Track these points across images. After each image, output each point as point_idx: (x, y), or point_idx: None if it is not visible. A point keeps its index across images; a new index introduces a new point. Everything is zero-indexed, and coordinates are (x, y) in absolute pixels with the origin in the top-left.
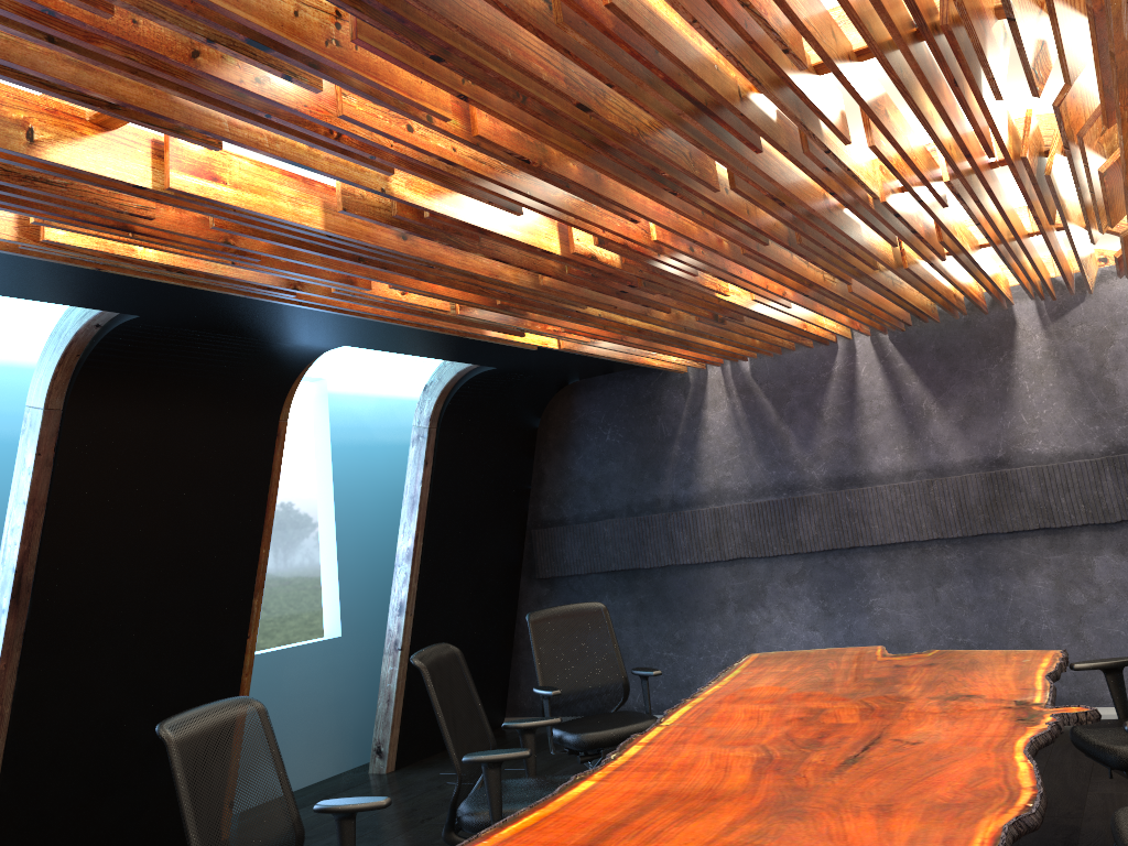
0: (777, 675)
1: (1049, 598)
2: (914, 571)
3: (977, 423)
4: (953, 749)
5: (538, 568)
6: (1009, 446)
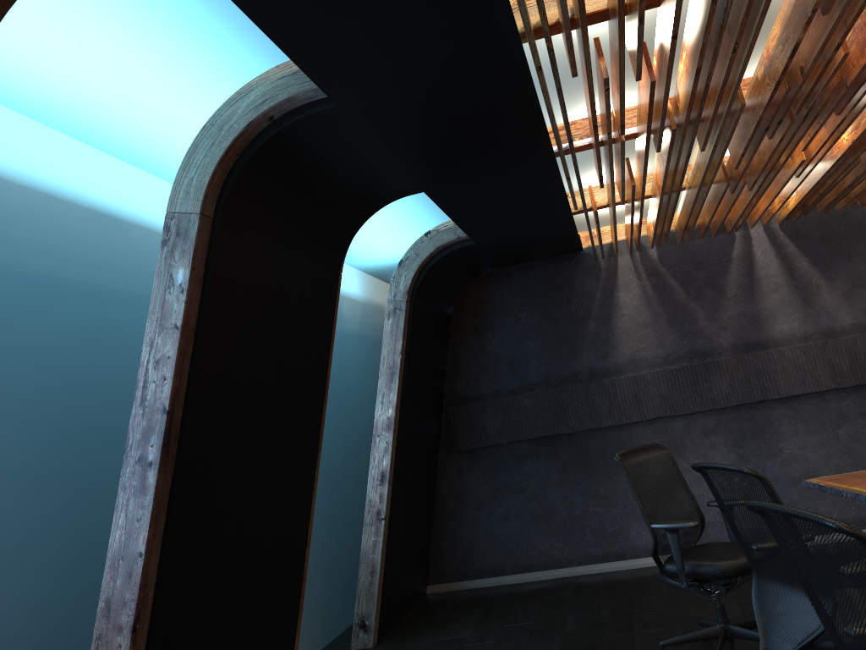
0: None
1: None
2: (816, 417)
3: (859, 294)
4: None
5: (457, 442)
6: None
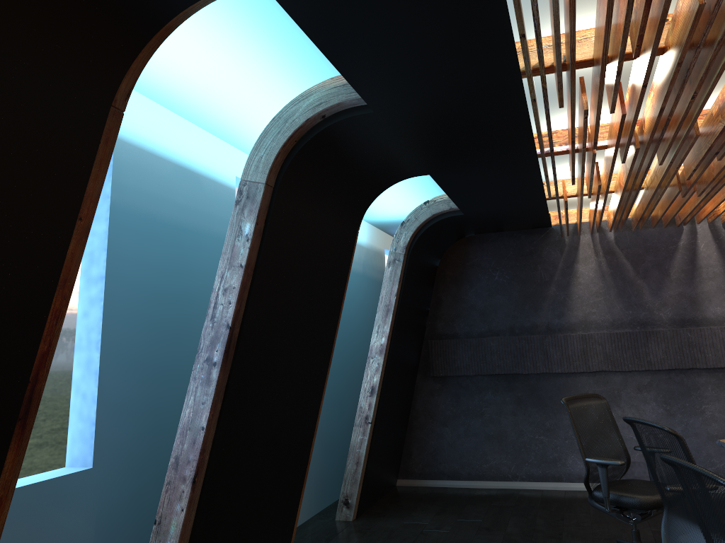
0: None
1: None
2: None
3: None
4: None
5: (432, 369)
6: None
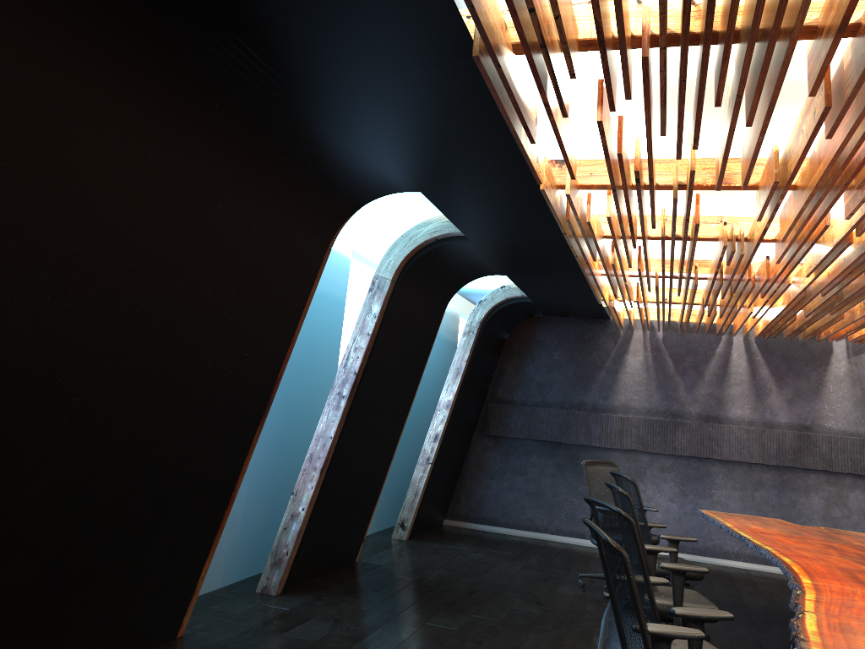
0: (752, 524)
1: (819, 510)
2: (743, 479)
3: (798, 403)
4: None
5: (488, 428)
6: (814, 420)
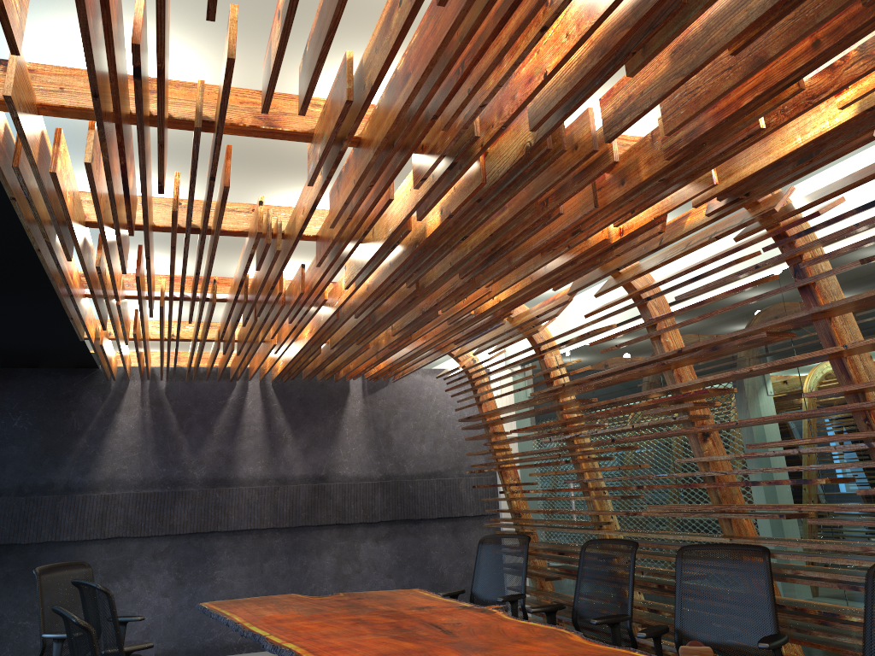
0: (265, 610)
1: (331, 570)
2: (252, 550)
3: (314, 451)
4: (484, 623)
5: None
6: (329, 468)
